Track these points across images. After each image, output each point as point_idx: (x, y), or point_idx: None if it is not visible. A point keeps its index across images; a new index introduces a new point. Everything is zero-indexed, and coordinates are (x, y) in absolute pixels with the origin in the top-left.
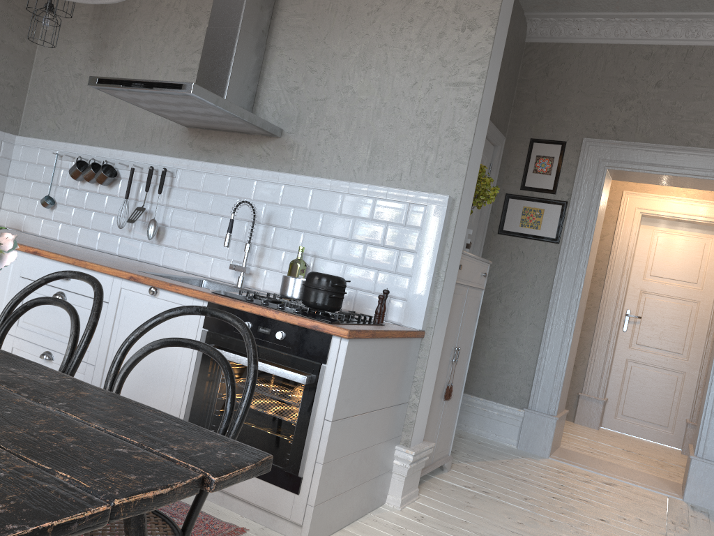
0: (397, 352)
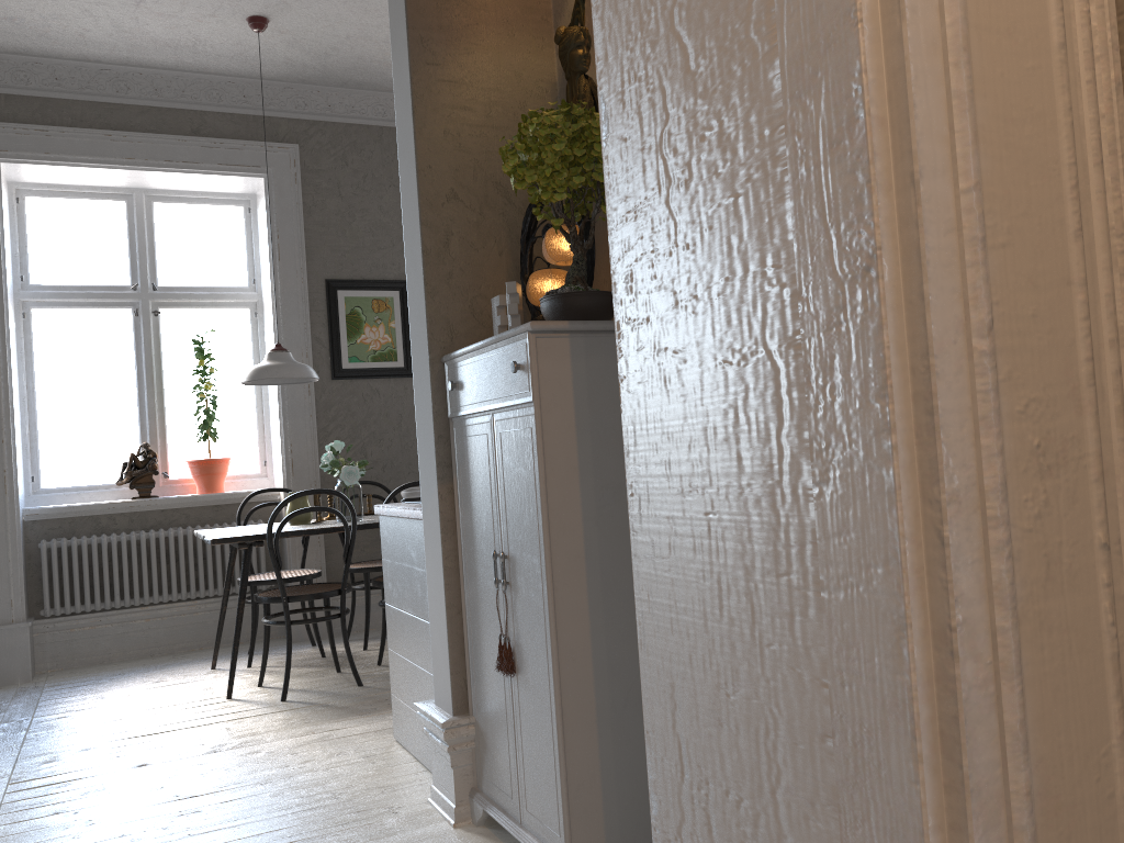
0: (416, 540)
